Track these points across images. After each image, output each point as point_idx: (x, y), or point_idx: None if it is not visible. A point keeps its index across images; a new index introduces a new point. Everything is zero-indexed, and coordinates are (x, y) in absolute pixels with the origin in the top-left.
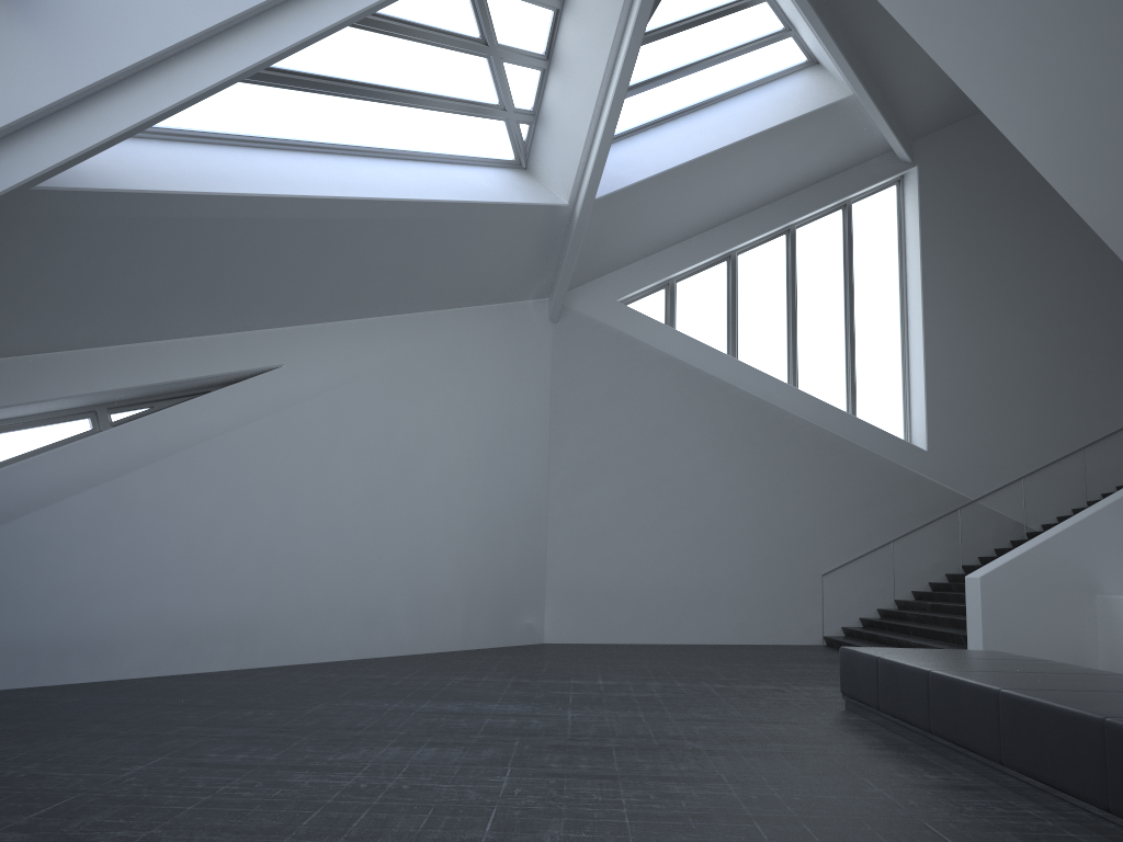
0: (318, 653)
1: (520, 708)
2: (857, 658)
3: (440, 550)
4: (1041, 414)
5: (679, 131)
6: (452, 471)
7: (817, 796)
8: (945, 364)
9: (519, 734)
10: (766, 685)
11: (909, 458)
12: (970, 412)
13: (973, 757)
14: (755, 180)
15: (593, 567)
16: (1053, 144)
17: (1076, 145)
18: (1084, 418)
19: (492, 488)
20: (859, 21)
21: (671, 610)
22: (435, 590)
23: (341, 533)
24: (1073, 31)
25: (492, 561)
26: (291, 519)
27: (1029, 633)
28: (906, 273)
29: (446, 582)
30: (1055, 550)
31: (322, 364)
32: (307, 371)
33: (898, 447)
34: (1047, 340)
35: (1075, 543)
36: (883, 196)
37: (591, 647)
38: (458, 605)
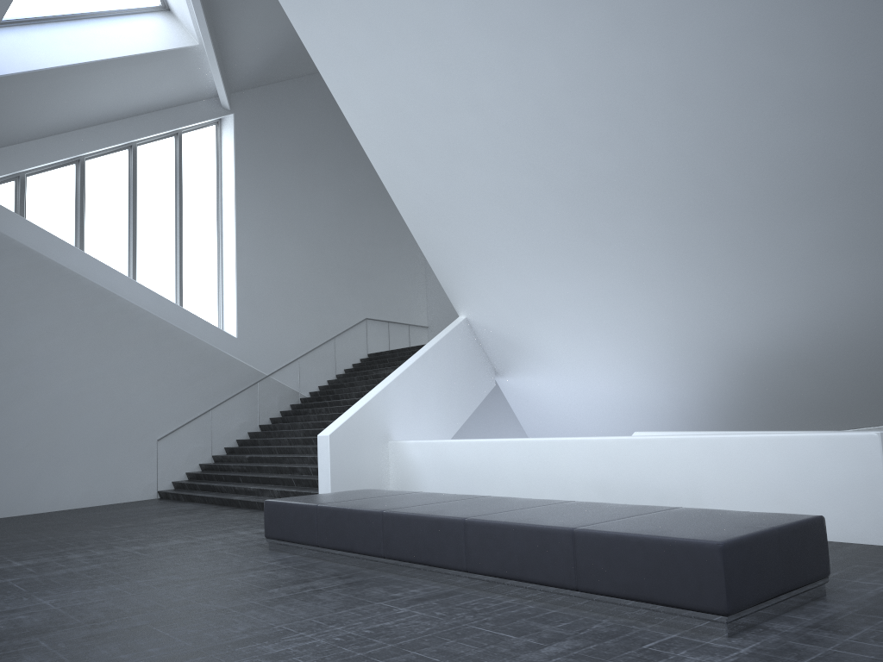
0: None
1: None
2: (288, 508)
3: None
4: (311, 313)
5: (47, 35)
6: None
7: (377, 625)
8: (251, 271)
9: (29, 633)
10: (175, 541)
11: (225, 343)
12: (266, 309)
13: (434, 570)
14: (111, 97)
15: None
16: (376, 123)
17: (393, 127)
18: (335, 316)
19: None
20: None
21: (22, 483)
22: None
23: None
24: (418, 48)
25: None
26: None
27: (355, 472)
28: (222, 197)
29: None
30: (369, 412)
31: None
32: None
33: (217, 335)
34: (315, 259)
35: (379, 406)
36: (206, 132)
37: None
38: None
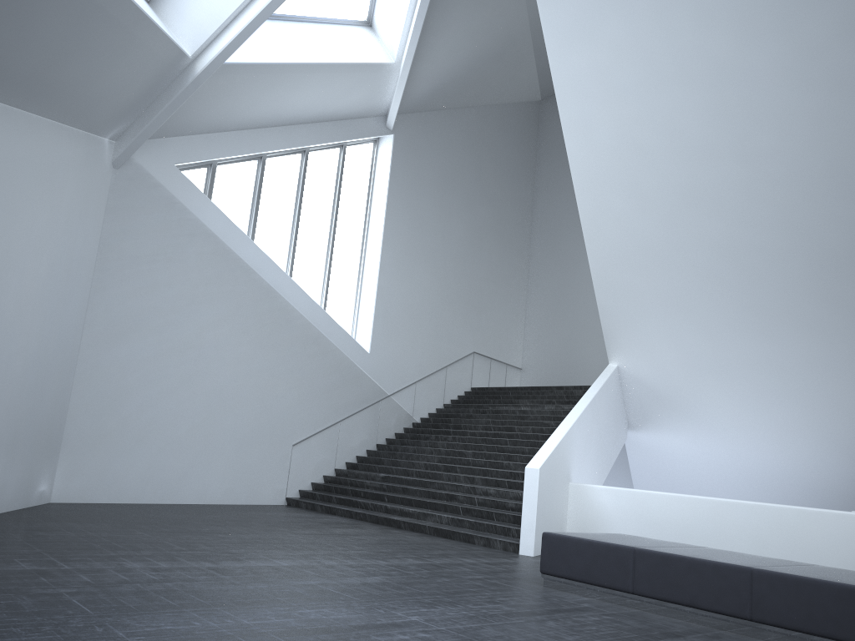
0: None
1: (347, 614)
2: (583, 545)
3: None
4: (431, 338)
5: (276, 32)
6: (22, 305)
7: None
8: (388, 289)
9: None
10: (409, 559)
11: (359, 357)
12: (396, 329)
13: None
14: (308, 100)
15: (113, 424)
16: (604, 159)
17: (624, 166)
18: (450, 345)
19: (47, 330)
20: (433, 9)
21: (176, 471)
22: None
23: None
24: (699, 90)
25: (32, 412)
26: None
27: (549, 511)
28: (370, 213)
29: None
30: (561, 450)
31: None
32: None
33: (354, 347)
34: (441, 286)
35: (567, 444)
36: (364, 149)
37: (115, 508)
38: None
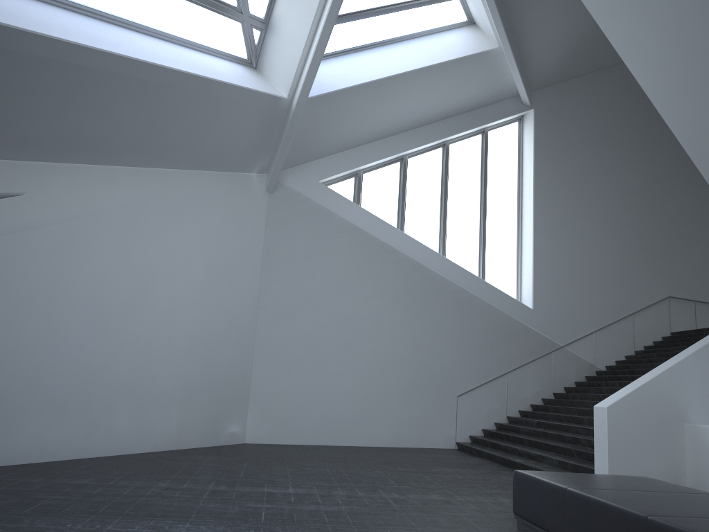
0: (37, 454)
1: (211, 531)
2: (536, 484)
3: (162, 366)
4: (607, 288)
5: (374, 56)
6: (177, 301)
7: None
8: (547, 248)
9: None
10: (434, 495)
11: (521, 314)
12: (562, 284)
13: None
14: (425, 102)
15: (288, 384)
16: (667, 71)
17: (687, 71)
18: (634, 293)
19: (211, 317)
20: None
21: (346, 419)
22: (155, 399)
23: (70, 347)
24: None
25: (207, 376)
26: (19, 331)
27: (640, 453)
28: (522, 183)
29: (166, 393)
30: (658, 387)
31: (64, 198)
32: (48, 202)
33: (513, 305)
34: (613, 237)
35: (671, 381)
36: (509, 128)
37: (283, 448)
38: (175, 412)
